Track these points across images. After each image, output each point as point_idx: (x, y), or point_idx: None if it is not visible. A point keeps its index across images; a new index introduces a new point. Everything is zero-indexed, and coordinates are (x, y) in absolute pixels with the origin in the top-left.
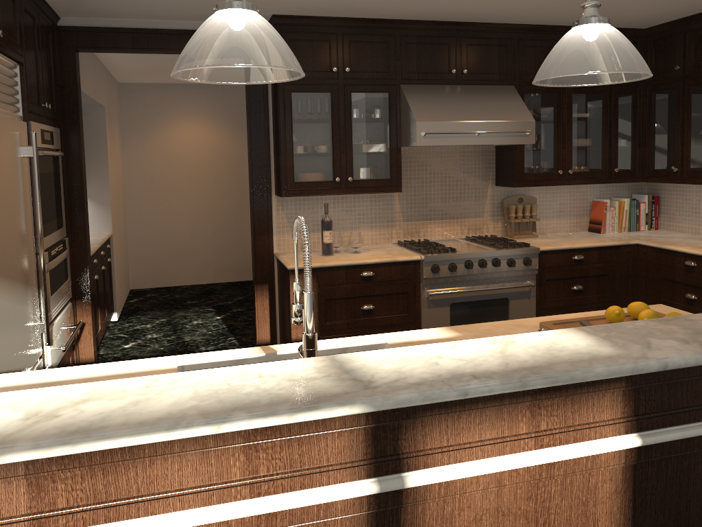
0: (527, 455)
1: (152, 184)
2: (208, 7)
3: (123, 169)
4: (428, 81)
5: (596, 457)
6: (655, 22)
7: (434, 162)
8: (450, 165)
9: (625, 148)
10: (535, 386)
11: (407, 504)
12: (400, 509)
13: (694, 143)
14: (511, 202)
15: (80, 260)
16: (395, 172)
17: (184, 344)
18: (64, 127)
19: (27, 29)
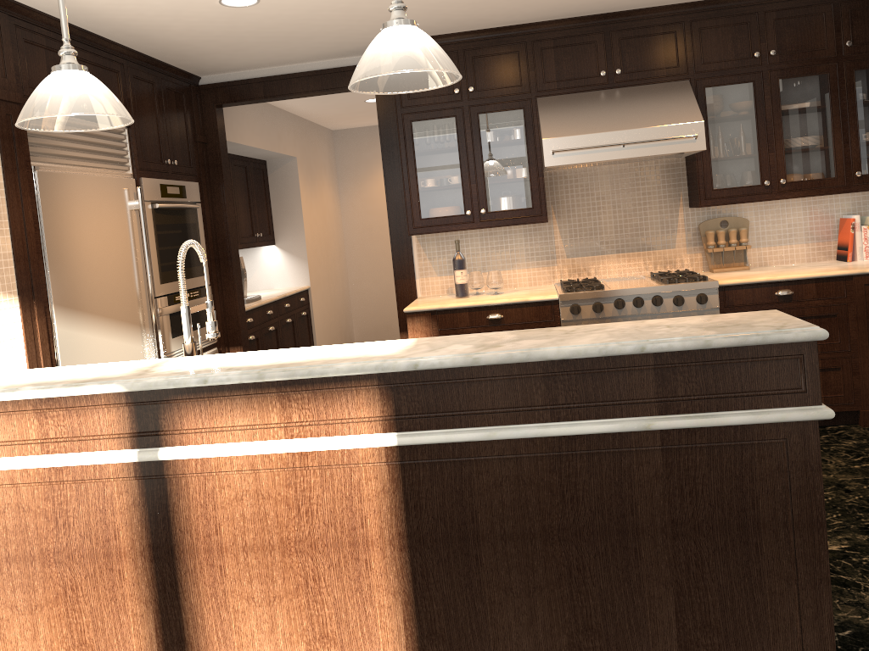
0: (274, 443)
1: (371, 235)
2: (315, 46)
3: (340, 220)
4: (571, 89)
5: (353, 452)
6: None
7: (602, 184)
8: (623, 186)
9: None
10: (272, 378)
11: (169, 475)
12: (166, 480)
13: None
14: (711, 227)
15: (231, 308)
16: (538, 200)
17: None
18: (208, 180)
19: (141, 94)
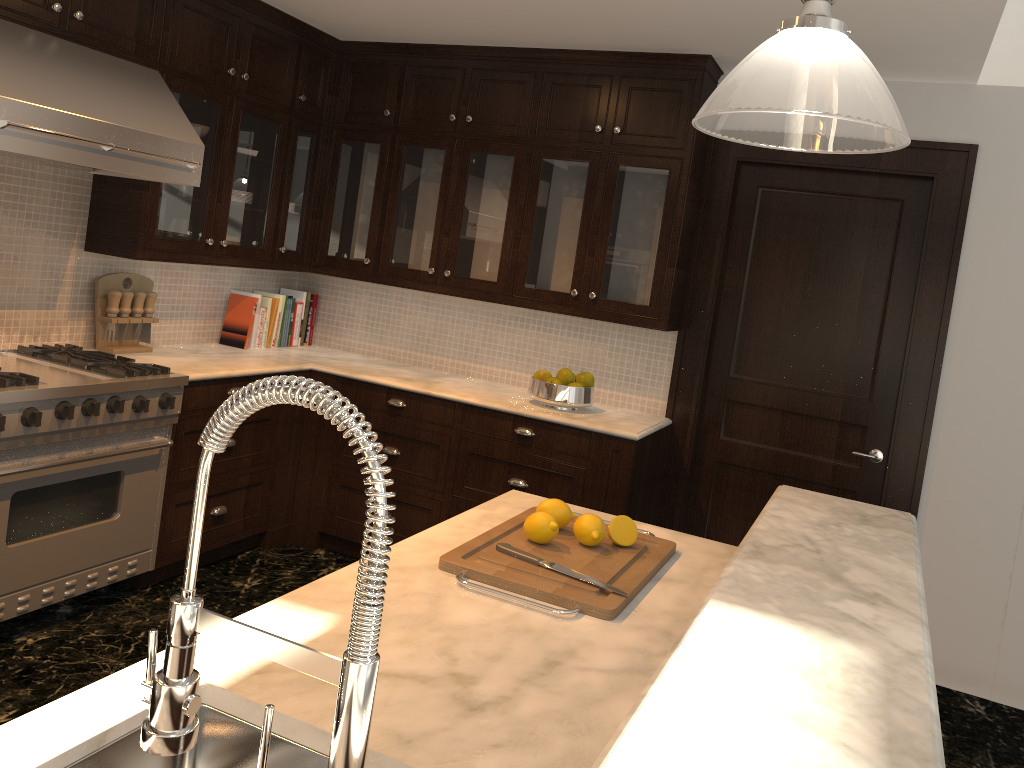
0: None
1: None
2: None
3: None
4: None
5: None
6: (366, 37)
7: None
8: (2, 196)
9: (296, 217)
10: None
11: None
12: None
13: (400, 228)
14: (112, 285)
15: None
16: None
17: None
18: None
19: None
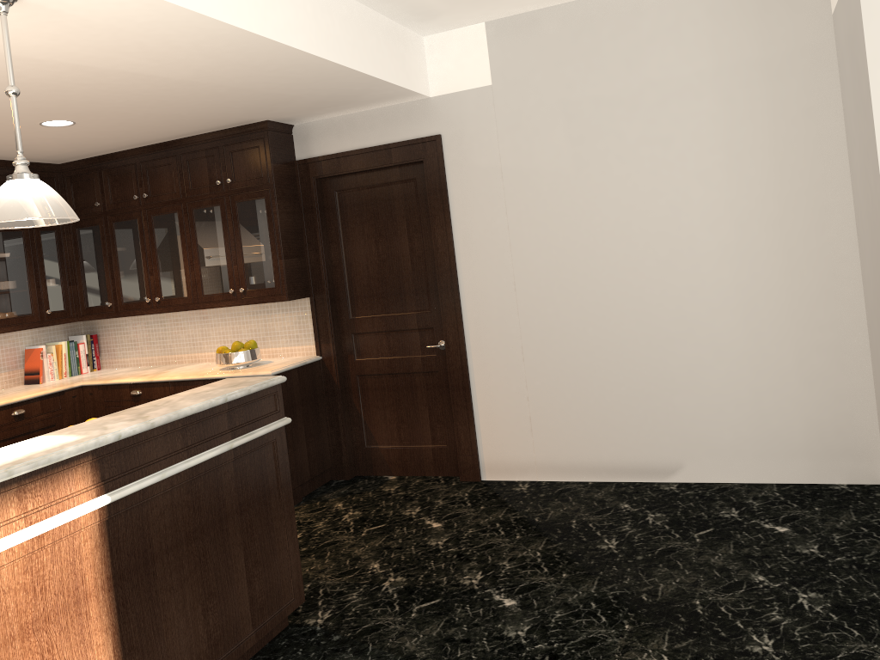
0: (20, 533)
1: None
2: None
3: None
4: None
5: (77, 521)
6: (70, 158)
7: None
8: None
9: (56, 288)
10: (20, 472)
11: None
12: None
13: (124, 277)
14: None
15: None
16: None
17: None
18: None
19: None
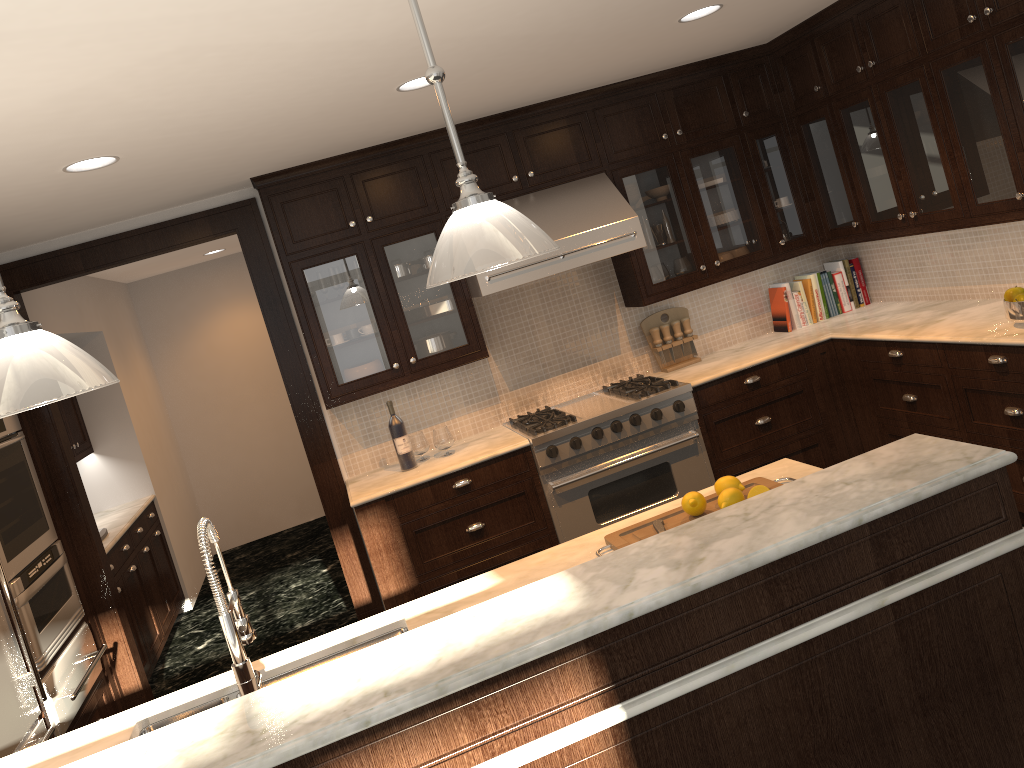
0: None
1: (207, 406)
2: (160, 197)
3: (161, 396)
4: None
5: (573, 747)
6: (772, 34)
7: (531, 299)
8: (554, 297)
9: (787, 209)
10: (457, 688)
11: None
12: None
13: (866, 185)
14: (653, 324)
15: (89, 561)
16: (473, 333)
17: (275, 625)
18: None
19: None
